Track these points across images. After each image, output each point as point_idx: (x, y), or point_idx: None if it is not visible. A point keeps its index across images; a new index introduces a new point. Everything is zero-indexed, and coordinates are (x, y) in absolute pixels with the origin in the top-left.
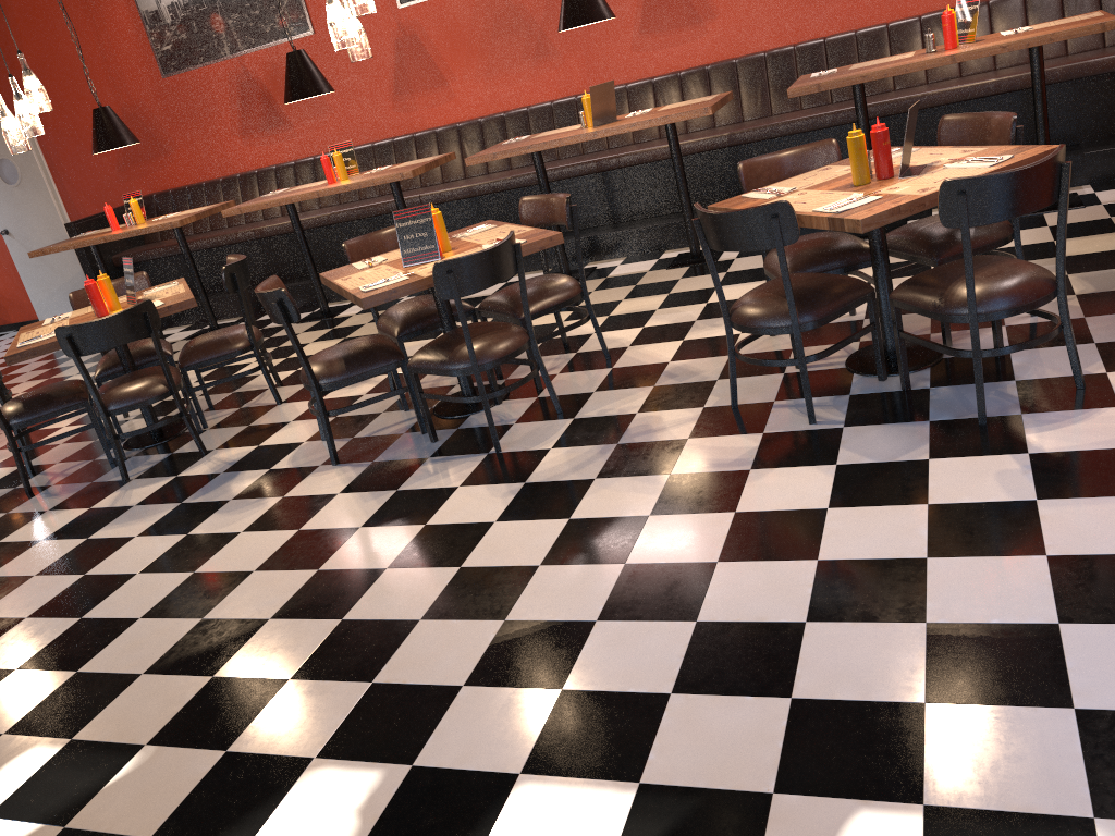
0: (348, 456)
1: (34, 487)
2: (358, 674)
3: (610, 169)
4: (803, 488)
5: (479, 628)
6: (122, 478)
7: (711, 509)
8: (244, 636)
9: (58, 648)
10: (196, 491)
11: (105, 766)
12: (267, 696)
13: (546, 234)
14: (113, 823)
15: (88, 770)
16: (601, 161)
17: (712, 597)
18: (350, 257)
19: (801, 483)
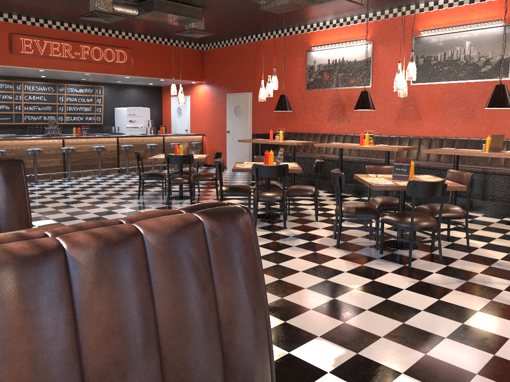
0: (343, 247)
1: None
2: (338, 317)
3: (488, 173)
4: None
5: (391, 321)
6: None
7: (509, 319)
8: (295, 290)
9: None
10: (280, 239)
11: None
12: (302, 311)
13: (458, 185)
14: None
15: None
16: (485, 169)
17: (504, 349)
18: (367, 172)
19: None
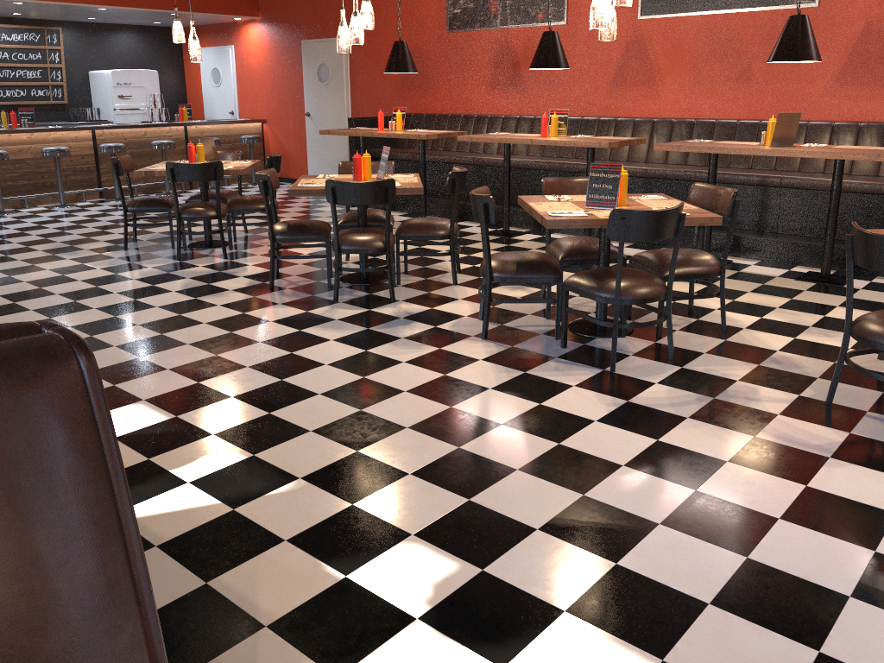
0: (495, 336)
1: (275, 286)
2: (460, 490)
3: (771, 186)
4: (876, 489)
5: (561, 493)
6: (333, 299)
7: (784, 476)
8: (386, 432)
9: (261, 393)
10: (380, 324)
11: (269, 481)
12: (390, 479)
13: (708, 214)
14: (265, 520)
15: (258, 479)
16: (765, 177)
17: (766, 544)
18: (544, 190)
19: (876, 485)
